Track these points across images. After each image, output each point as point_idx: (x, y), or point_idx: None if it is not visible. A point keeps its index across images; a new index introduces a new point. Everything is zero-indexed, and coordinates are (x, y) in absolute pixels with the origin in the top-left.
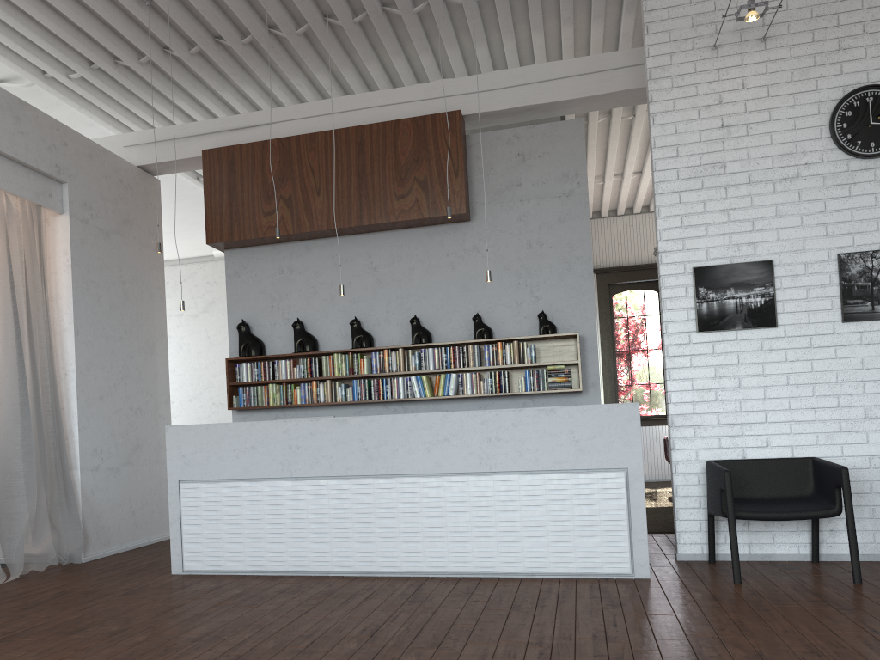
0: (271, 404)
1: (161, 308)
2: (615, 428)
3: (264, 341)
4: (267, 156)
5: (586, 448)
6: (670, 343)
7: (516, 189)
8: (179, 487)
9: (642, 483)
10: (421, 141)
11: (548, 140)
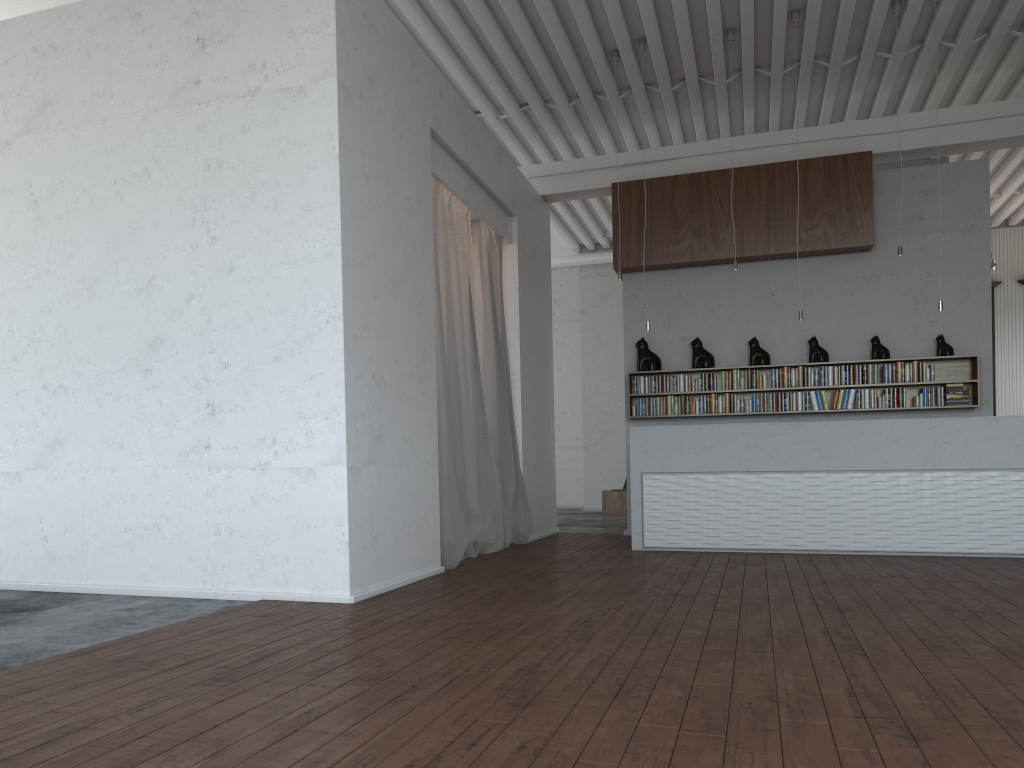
0: (669, 413)
1: (550, 326)
2: None
3: (659, 357)
4: (677, 190)
5: None
6: None
7: (918, 223)
8: (640, 478)
9: None
10: (831, 178)
11: (952, 178)
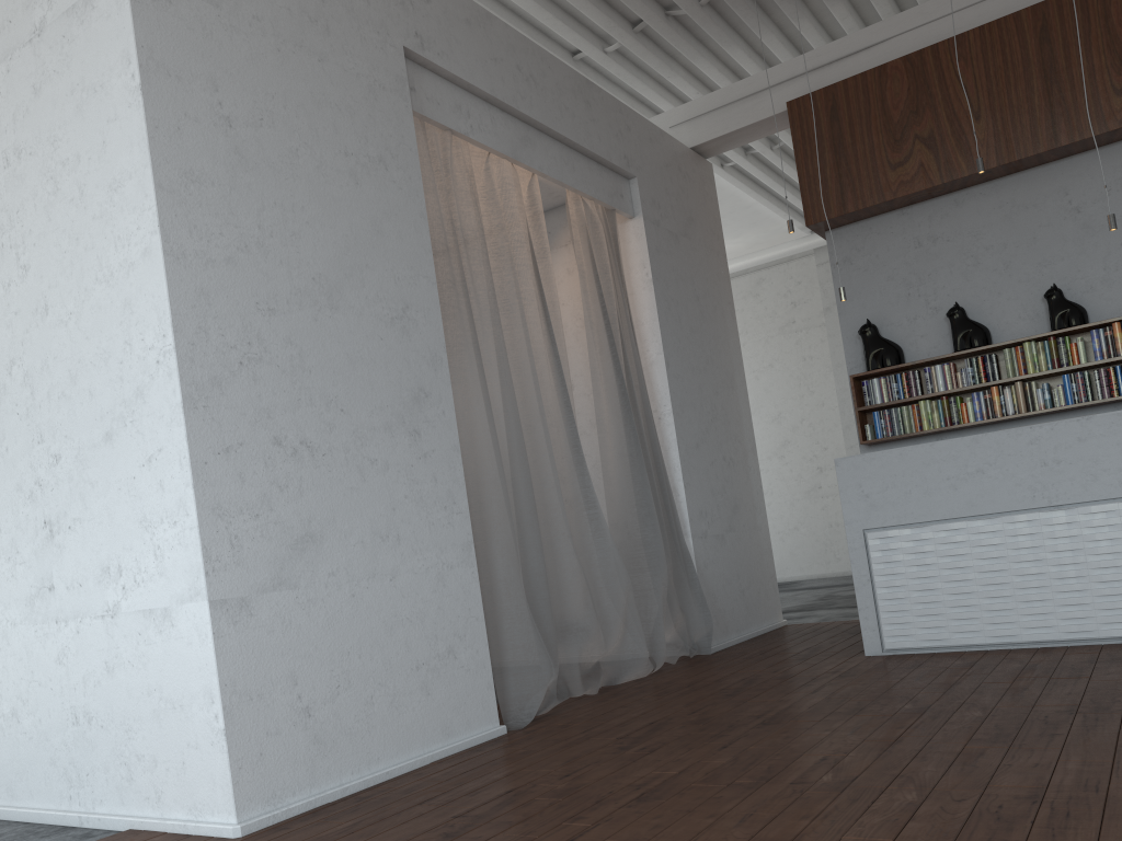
0: (925, 428)
1: (734, 329)
2: None
3: (899, 345)
4: (888, 86)
5: None
6: None
7: None
8: (863, 539)
9: None
10: None
11: None
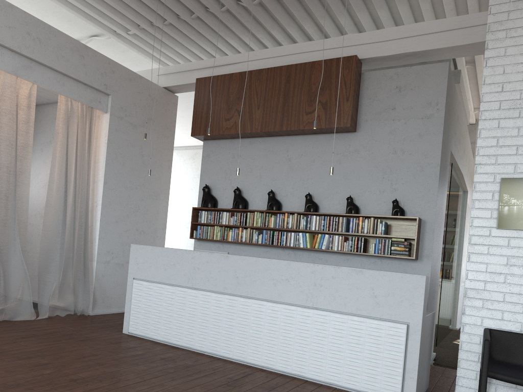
0: (214, 238)
1: (168, 173)
2: (405, 292)
3: (217, 199)
4: (232, 83)
5: (381, 302)
6: (473, 234)
7: (391, 111)
8: (133, 282)
9: (419, 336)
10: (327, 76)
11: (420, 77)
